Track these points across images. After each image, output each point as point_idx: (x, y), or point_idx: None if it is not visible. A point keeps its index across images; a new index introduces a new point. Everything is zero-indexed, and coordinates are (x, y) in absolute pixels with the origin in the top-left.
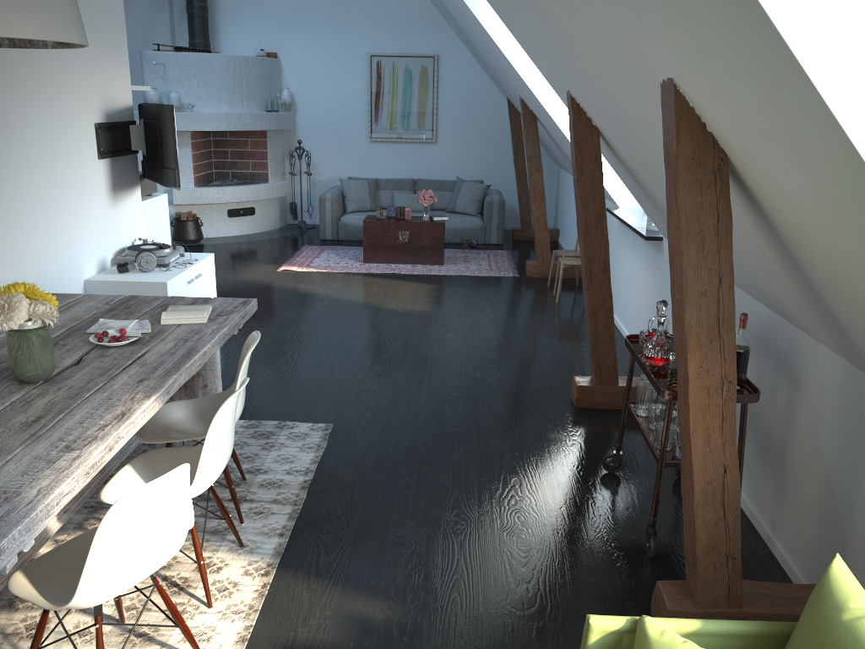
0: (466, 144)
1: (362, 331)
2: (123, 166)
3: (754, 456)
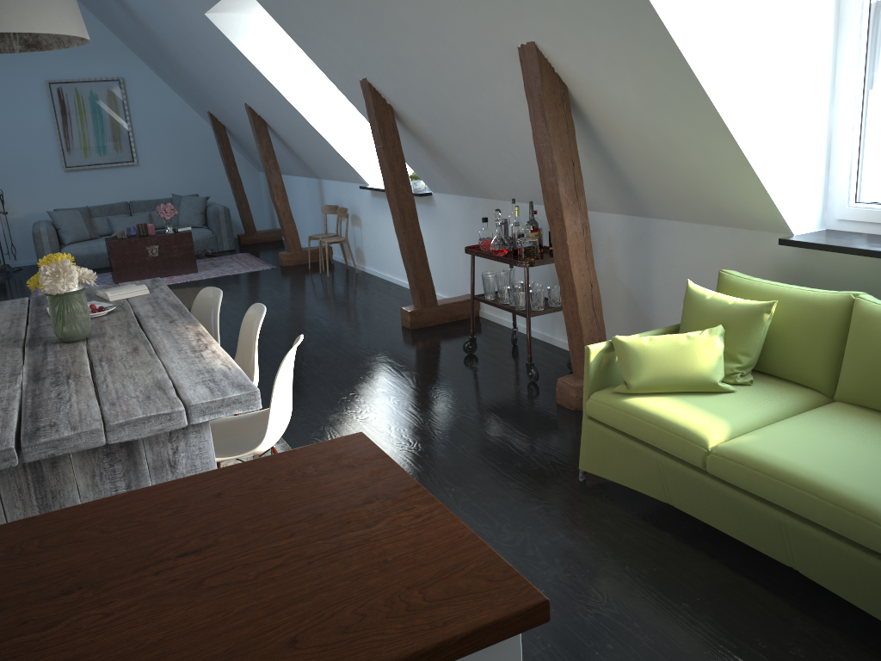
0: (169, 162)
1: None
2: None
3: None
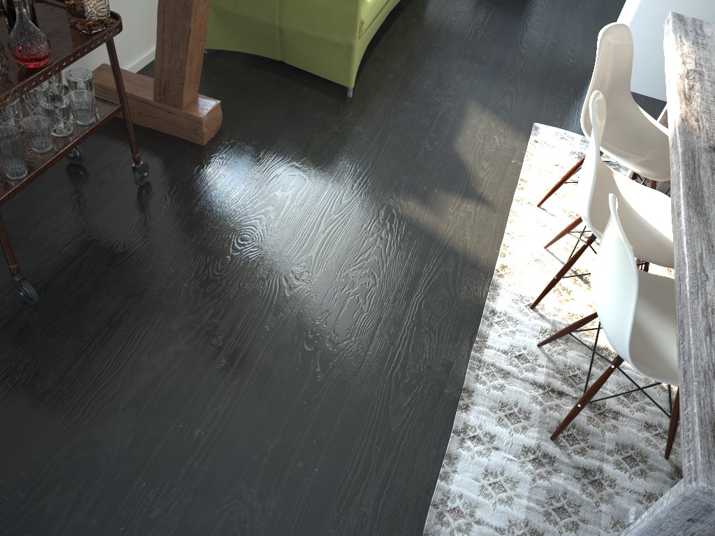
0: None
1: None
2: None
3: None
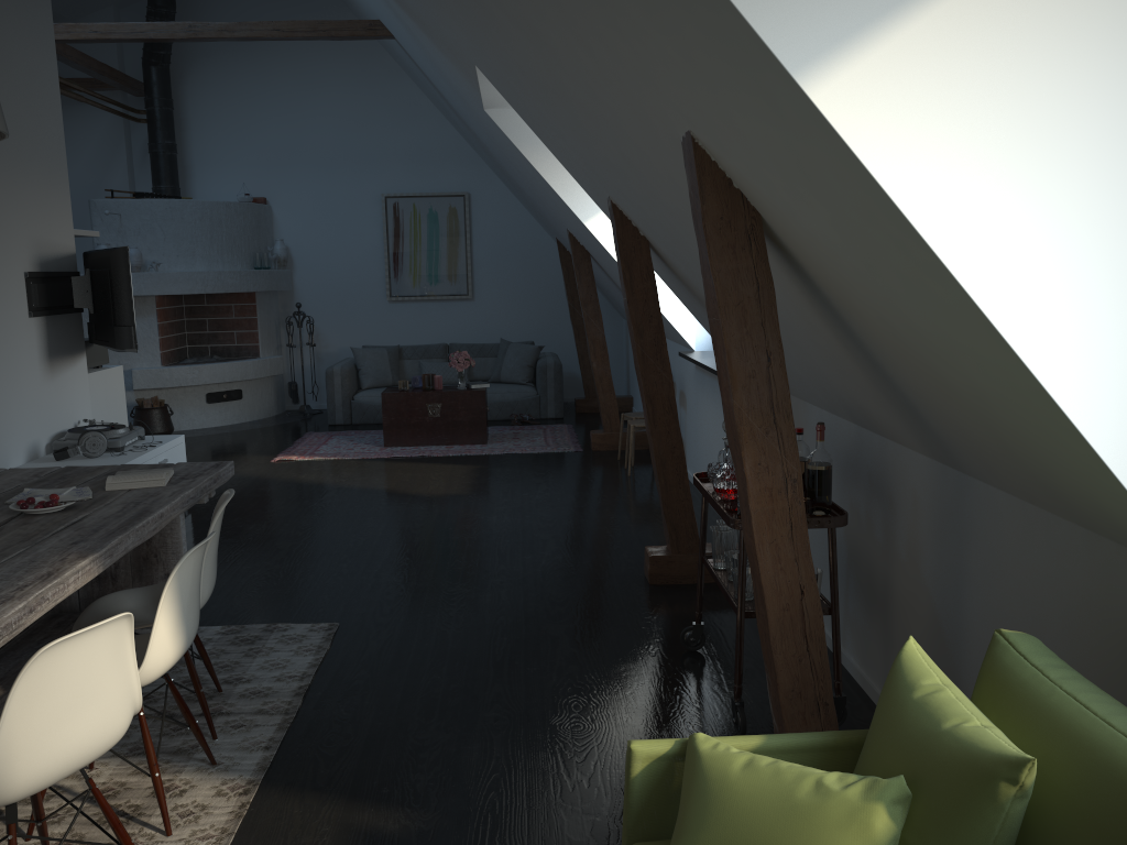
0: (511, 298)
1: (381, 520)
2: (63, 328)
3: (859, 607)
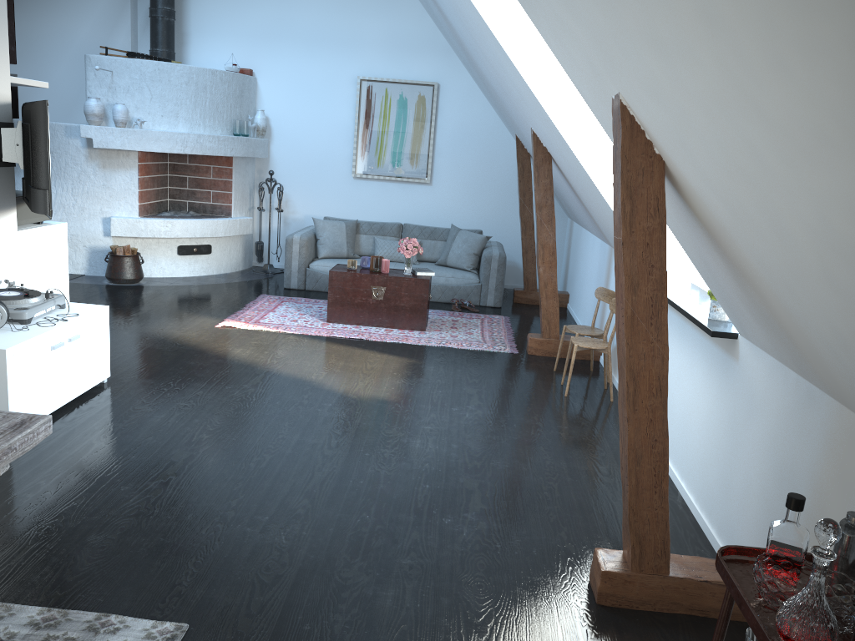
0: (465, 187)
1: (295, 429)
2: None
3: None
